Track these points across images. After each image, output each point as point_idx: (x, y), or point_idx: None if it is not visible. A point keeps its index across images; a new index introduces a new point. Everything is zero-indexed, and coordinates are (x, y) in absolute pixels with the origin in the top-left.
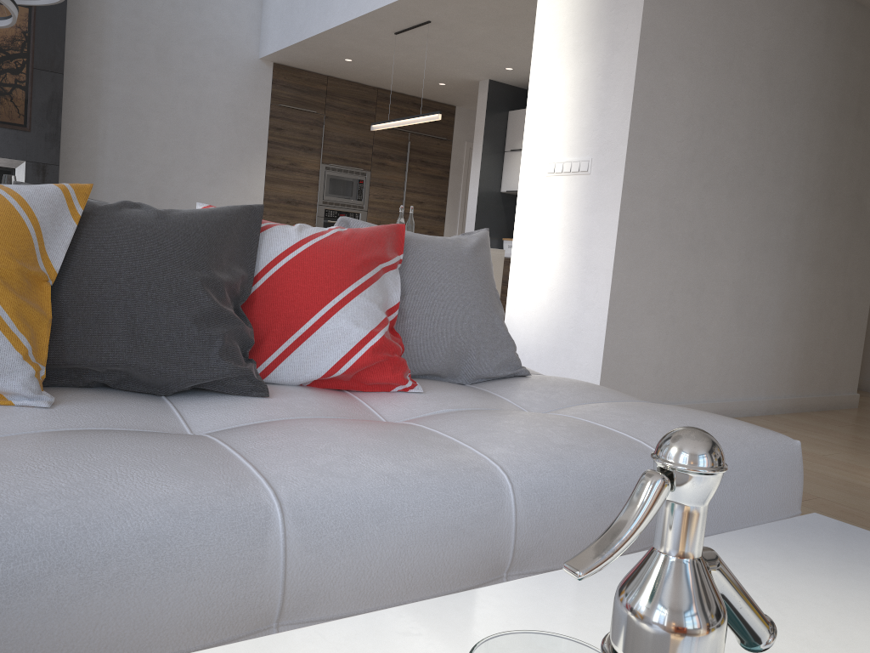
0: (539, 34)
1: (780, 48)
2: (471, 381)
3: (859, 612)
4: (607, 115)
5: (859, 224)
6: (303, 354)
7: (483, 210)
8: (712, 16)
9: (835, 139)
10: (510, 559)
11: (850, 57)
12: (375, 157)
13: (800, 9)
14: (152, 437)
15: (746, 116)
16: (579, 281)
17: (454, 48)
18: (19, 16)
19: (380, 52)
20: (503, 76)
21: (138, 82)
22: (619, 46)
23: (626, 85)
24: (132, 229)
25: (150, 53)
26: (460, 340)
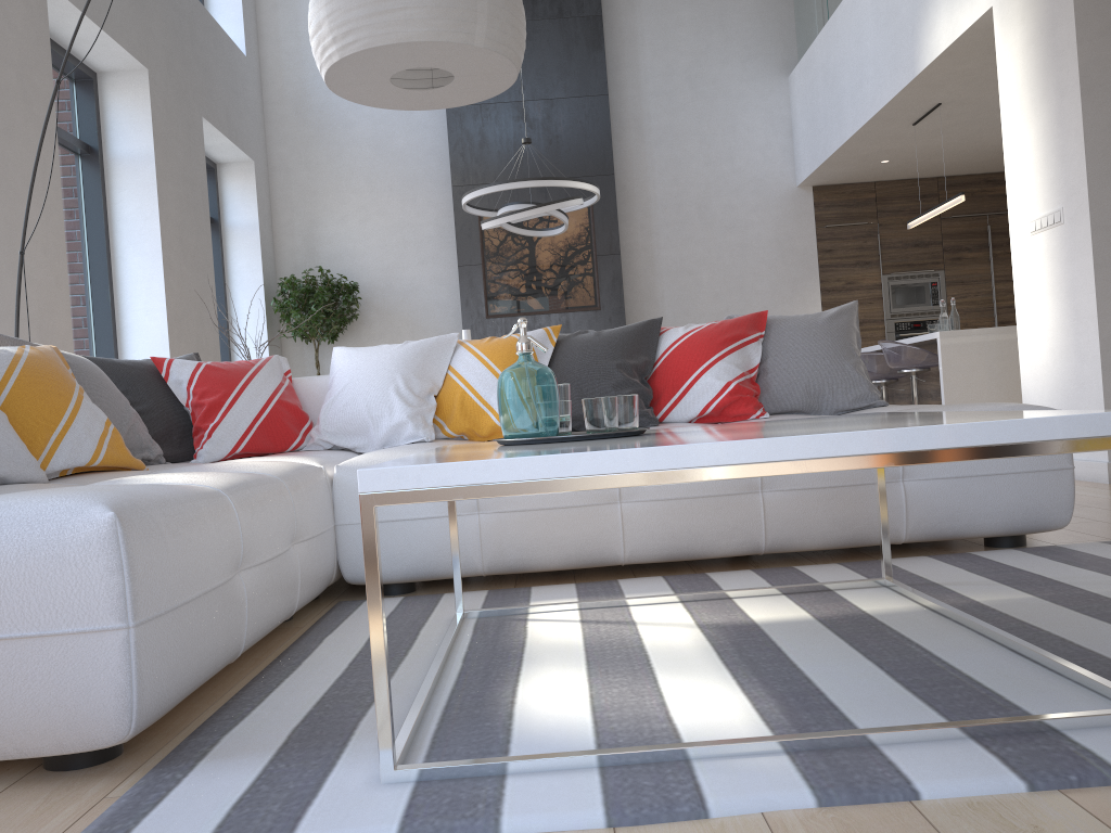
0: (1003, 98)
1: None
2: (831, 414)
3: (783, 421)
4: (1066, 161)
5: None
6: (686, 402)
7: None
8: None
9: None
10: (759, 480)
11: None
12: (946, 253)
13: None
14: None
15: None
16: (1072, 335)
17: (988, 117)
18: (580, 216)
19: (911, 144)
20: None
21: (684, 243)
22: (1065, 90)
23: (1076, 127)
24: (580, 344)
25: (692, 213)
26: (812, 384)
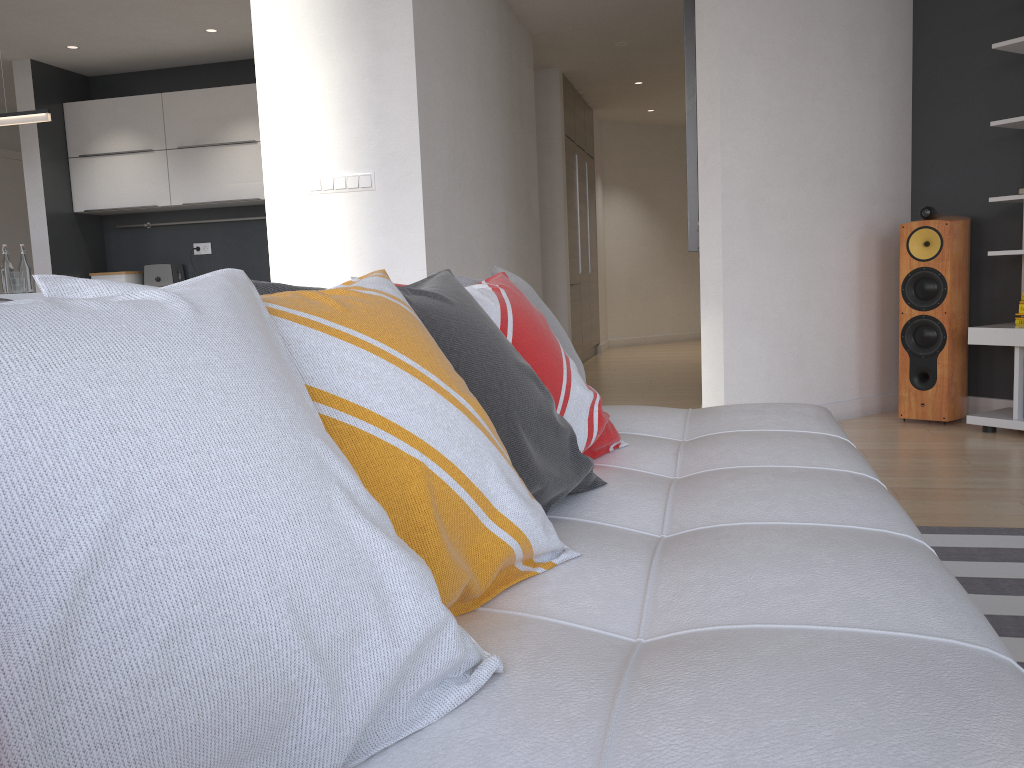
0: (262, 21)
1: (481, 50)
2: None
3: None
4: (385, 123)
5: (531, 219)
6: None
7: (58, 239)
8: (447, 16)
9: (513, 140)
10: None
11: (511, 59)
12: None
13: (486, 11)
14: (744, 536)
15: (474, 120)
16: None
17: (4, 17)
18: None
19: None
20: (56, 55)
21: None
22: (388, 45)
23: (406, 90)
24: (454, 322)
25: None
26: None
